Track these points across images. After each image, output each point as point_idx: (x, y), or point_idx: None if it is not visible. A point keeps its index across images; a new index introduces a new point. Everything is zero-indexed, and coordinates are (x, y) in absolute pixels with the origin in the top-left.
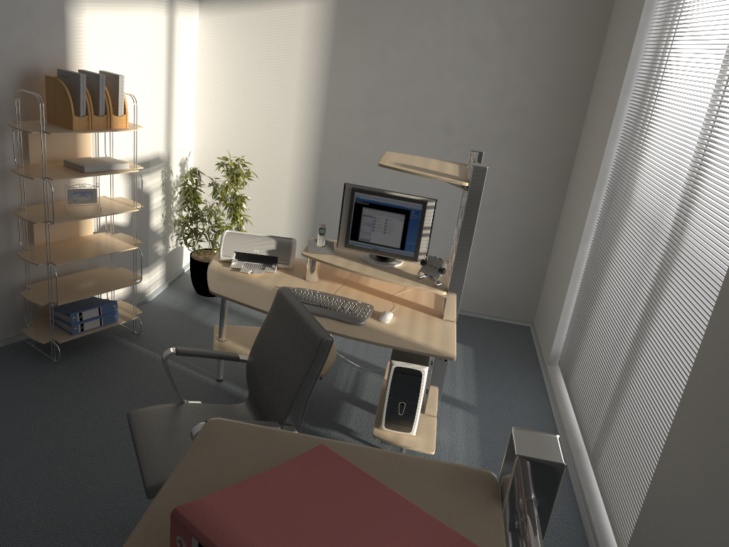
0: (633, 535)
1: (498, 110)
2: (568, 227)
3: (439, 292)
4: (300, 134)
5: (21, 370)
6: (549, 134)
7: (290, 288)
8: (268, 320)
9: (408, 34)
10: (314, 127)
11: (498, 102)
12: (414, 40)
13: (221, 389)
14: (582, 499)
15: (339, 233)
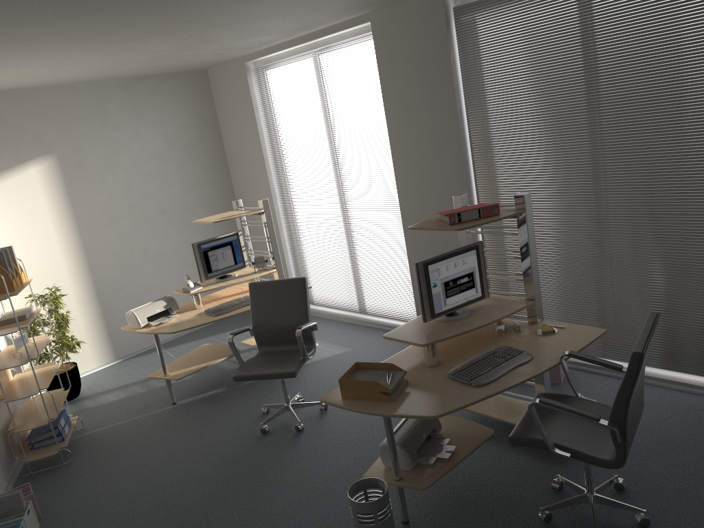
0: (416, 301)
1: (186, 188)
2: (259, 233)
3: (273, 270)
4: (68, 257)
5: (59, 477)
6: (218, 190)
7: (200, 313)
8: (253, 300)
9: (114, 163)
10: (76, 247)
11: (183, 183)
12: (119, 165)
13: (183, 404)
14: (376, 325)
15: (200, 274)
